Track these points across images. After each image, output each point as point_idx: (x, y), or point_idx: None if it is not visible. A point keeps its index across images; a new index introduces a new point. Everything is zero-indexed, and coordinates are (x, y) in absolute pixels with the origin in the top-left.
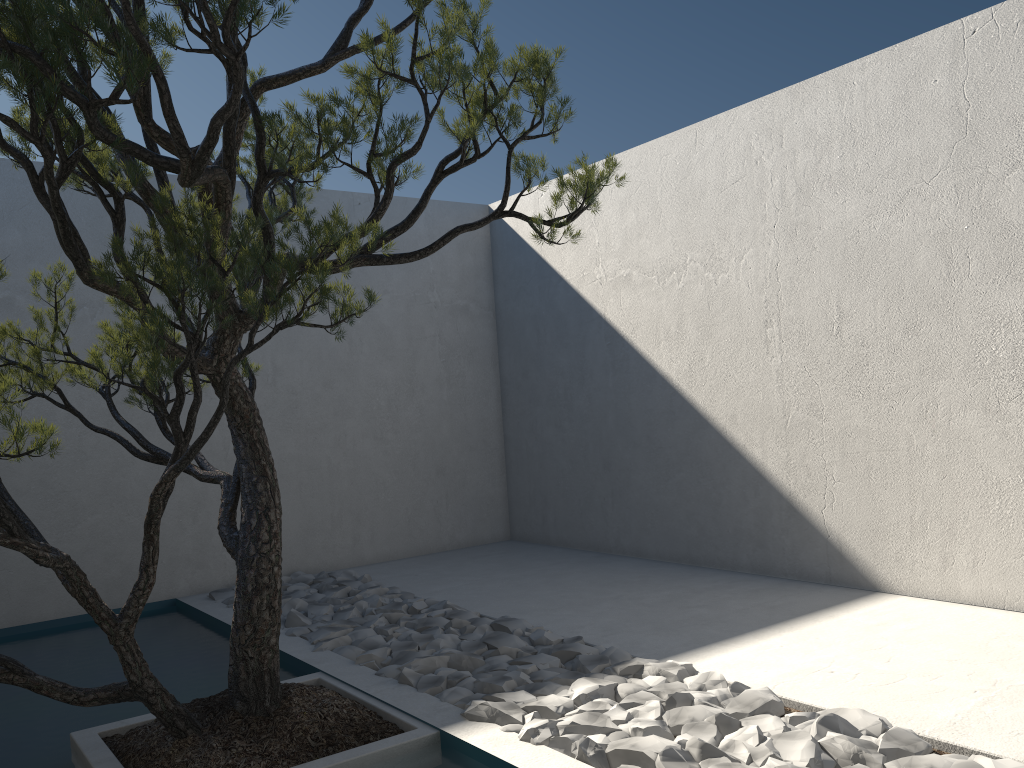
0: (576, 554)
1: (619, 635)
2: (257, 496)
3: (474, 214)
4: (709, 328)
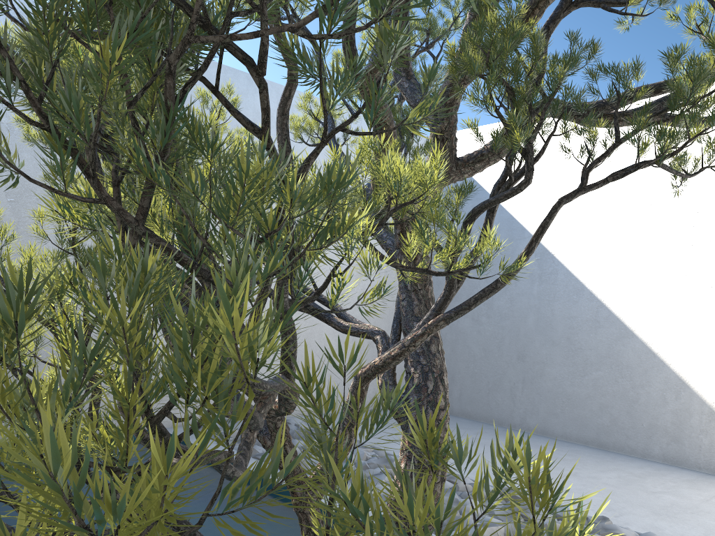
0: (485, 426)
1: (629, 517)
2: (431, 358)
3: (420, 141)
4: (646, 257)
